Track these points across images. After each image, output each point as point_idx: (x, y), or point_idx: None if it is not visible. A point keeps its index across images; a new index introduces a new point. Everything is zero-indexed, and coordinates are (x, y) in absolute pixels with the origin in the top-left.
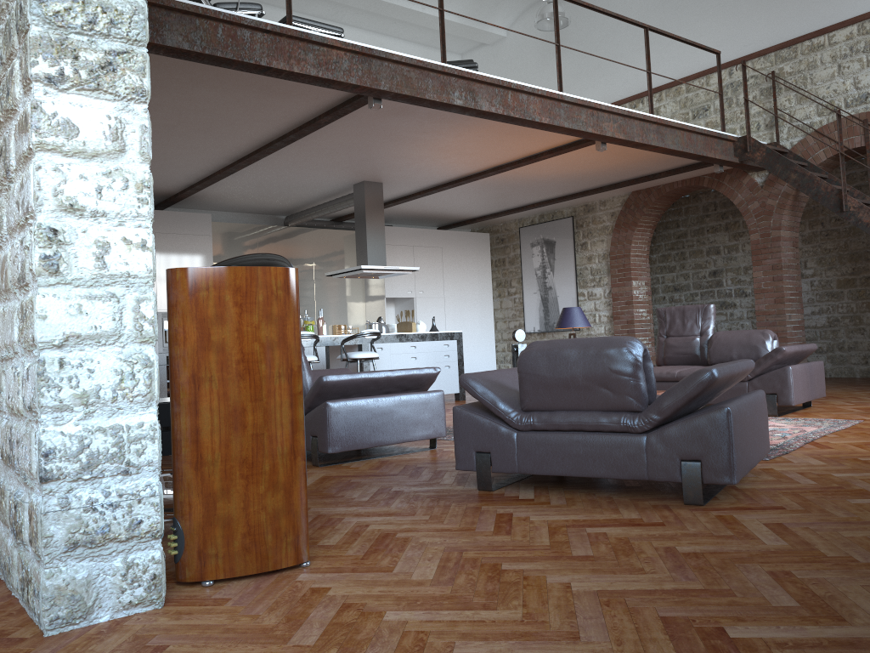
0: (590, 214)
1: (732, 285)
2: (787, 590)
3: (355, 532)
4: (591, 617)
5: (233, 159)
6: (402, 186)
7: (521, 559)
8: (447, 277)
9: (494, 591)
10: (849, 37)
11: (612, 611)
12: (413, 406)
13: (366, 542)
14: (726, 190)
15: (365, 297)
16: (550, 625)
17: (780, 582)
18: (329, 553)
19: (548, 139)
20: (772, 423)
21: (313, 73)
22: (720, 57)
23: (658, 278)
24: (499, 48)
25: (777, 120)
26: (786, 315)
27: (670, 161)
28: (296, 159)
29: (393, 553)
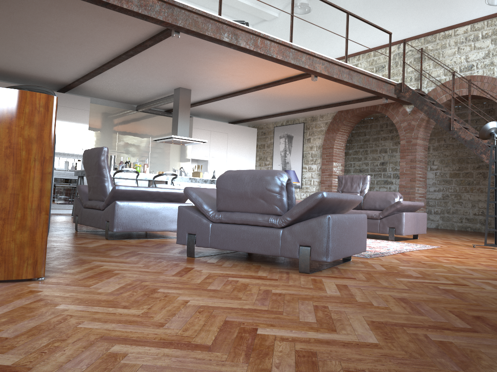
0: (314, 122)
1: (392, 171)
2: (316, 314)
3: (91, 268)
4: (183, 317)
5: (100, 64)
6: (203, 93)
7: (173, 288)
8: (229, 151)
9: (139, 300)
10: (465, 32)
11: (199, 315)
12: (171, 210)
13: (91, 273)
14: (390, 114)
15: (180, 157)
16: (153, 318)
17: (316, 311)
18: (63, 276)
19: (284, 71)
20: (388, 243)
21: (135, 10)
22: (394, 38)
23: (351, 164)
24: (273, 23)
25: (421, 76)
26: (415, 189)
27: (358, 93)
28: (137, 68)
29: (101, 279)
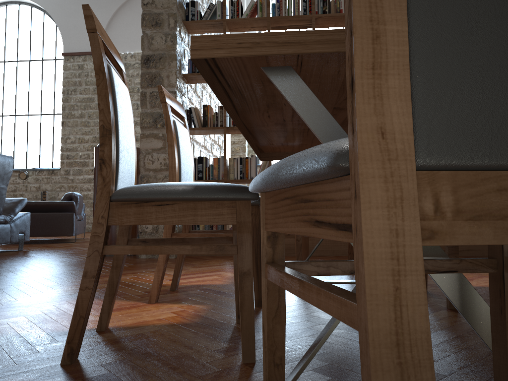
0: None
1: None
2: None
3: None
4: None
5: None
6: None
7: None
8: None
9: None
10: None
11: None
12: None
13: None
14: None
15: None
16: None
17: None
18: None
19: None
20: None
21: None
22: None
23: None
24: None
25: None
26: None
27: None
28: None
29: None
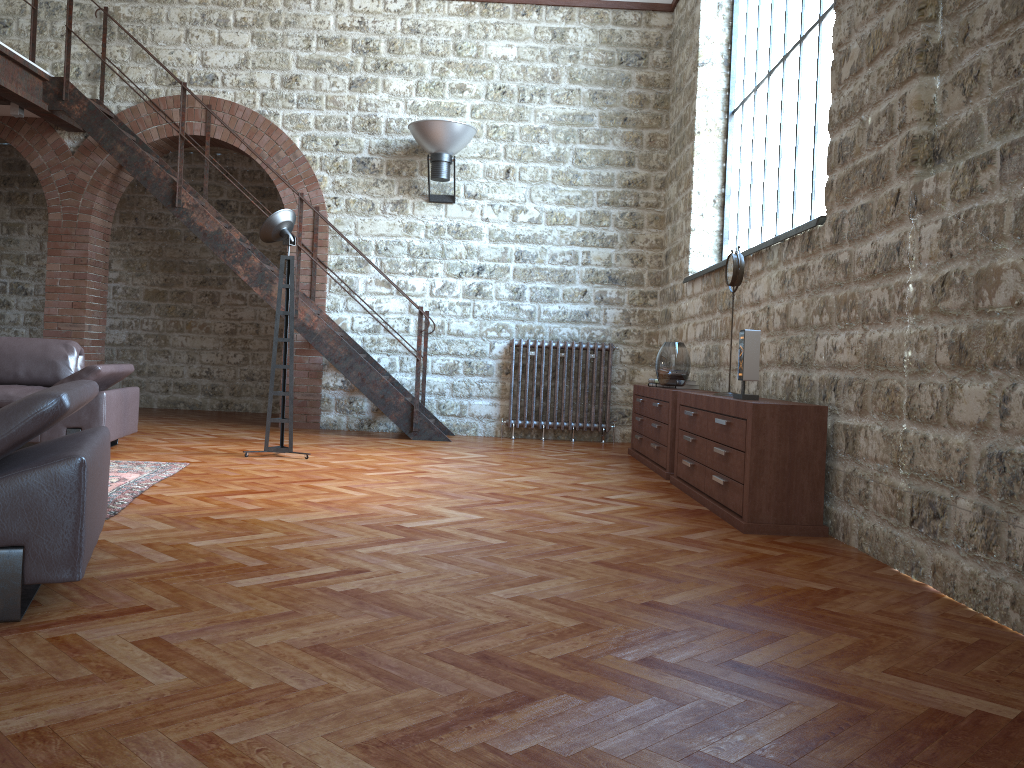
0: None
1: (9, 277)
2: None
3: None
4: None
5: None
6: None
7: None
8: None
9: None
10: (203, 2)
11: None
12: None
13: None
14: (23, 146)
15: None
16: None
17: (210, 763)
18: None
19: None
20: None
21: None
22: None
23: None
24: None
25: (105, 72)
26: (86, 326)
27: None
28: None
29: None
